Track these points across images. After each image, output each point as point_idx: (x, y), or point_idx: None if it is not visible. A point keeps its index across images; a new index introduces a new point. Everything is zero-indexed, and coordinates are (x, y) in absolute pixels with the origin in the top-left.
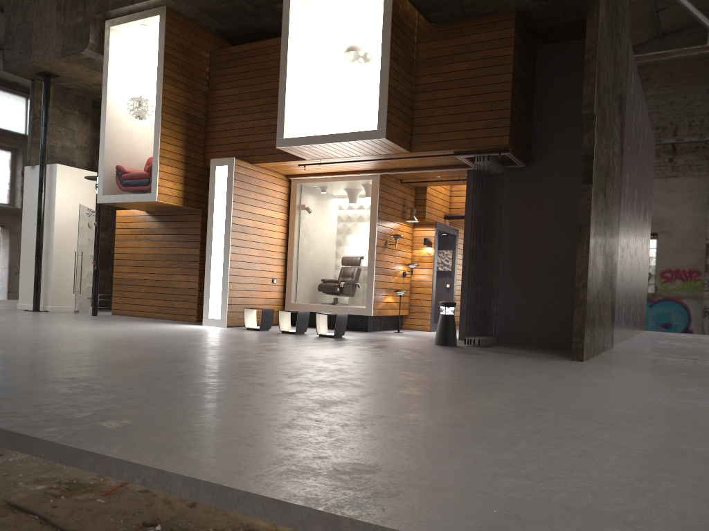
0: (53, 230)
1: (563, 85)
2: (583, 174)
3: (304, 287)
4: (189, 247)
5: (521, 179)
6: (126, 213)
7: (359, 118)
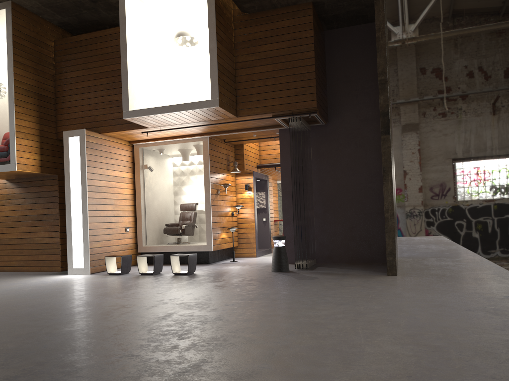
0: None
1: (348, 60)
2: (382, 127)
3: (152, 232)
4: (49, 208)
5: (322, 134)
6: None
7: (189, 92)
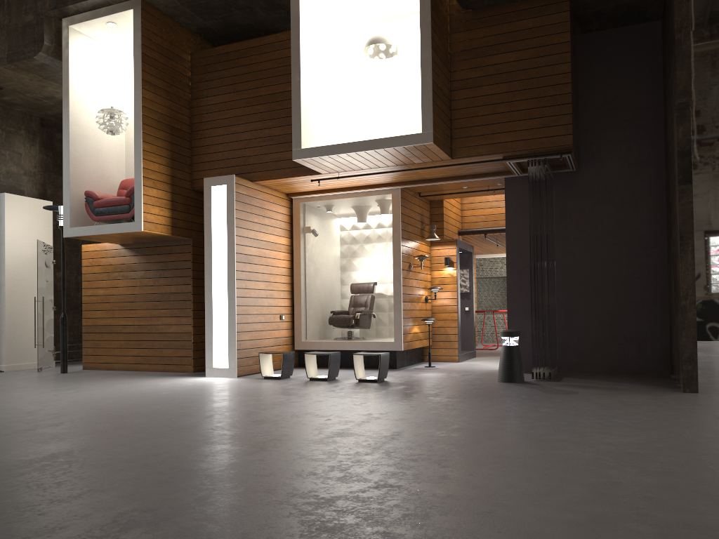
0: (4, 273)
1: (612, 77)
2: (680, 173)
3: (313, 322)
4: (178, 284)
5: (569, 185)
6: (95, 248)
7: (376, 124)
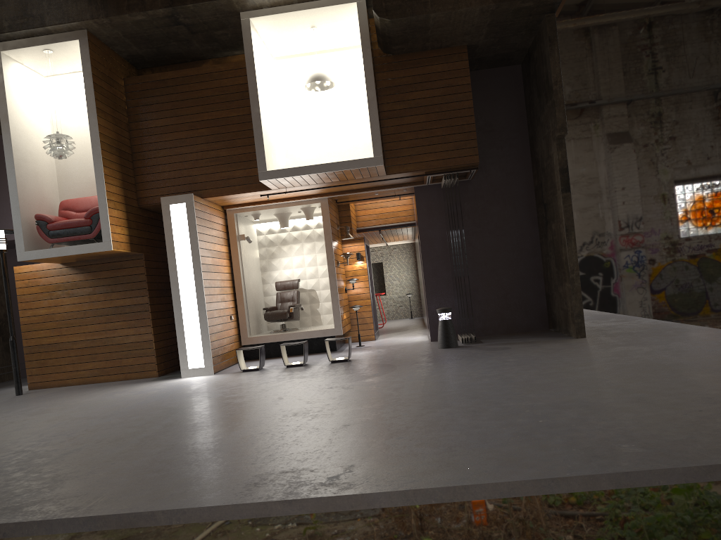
0: None
1: (489, 107)
2: (562, 184)
3: (252, 319)
4: (133, 297)
5: (465, 191)
6: (30, 269)
7: (306, 144)
